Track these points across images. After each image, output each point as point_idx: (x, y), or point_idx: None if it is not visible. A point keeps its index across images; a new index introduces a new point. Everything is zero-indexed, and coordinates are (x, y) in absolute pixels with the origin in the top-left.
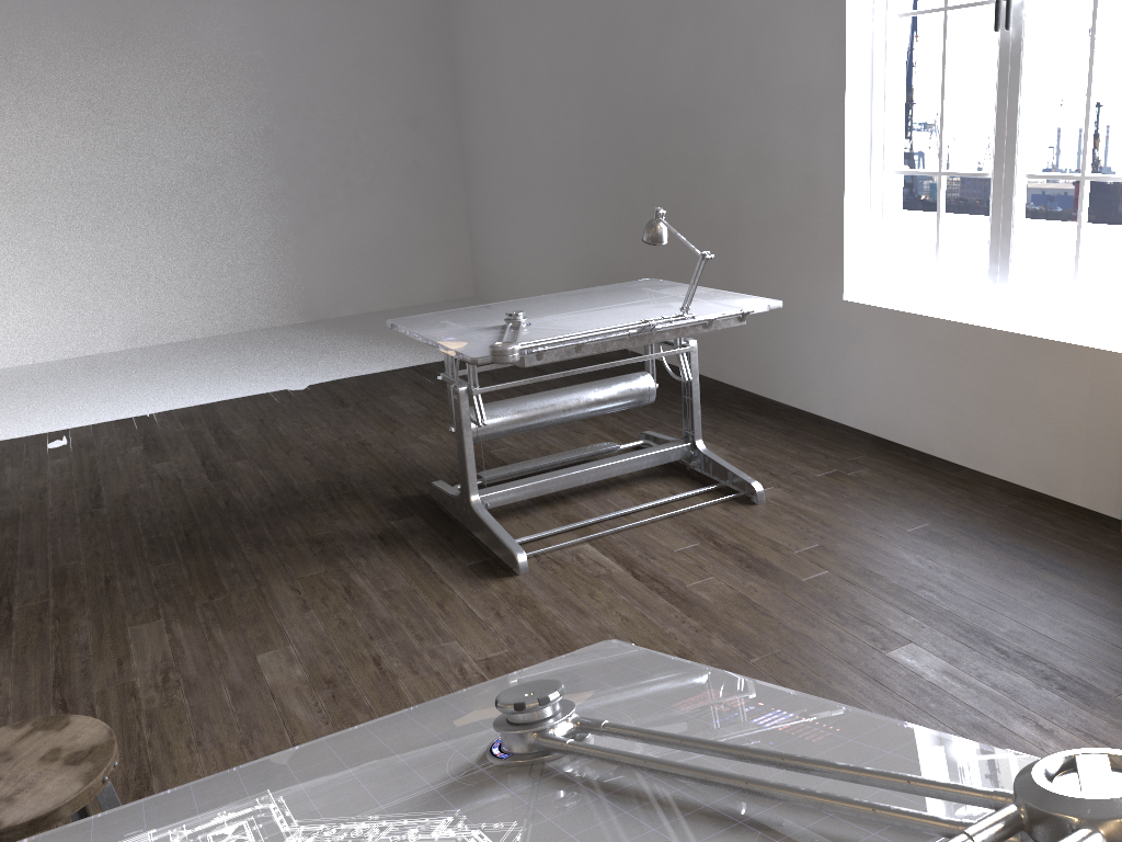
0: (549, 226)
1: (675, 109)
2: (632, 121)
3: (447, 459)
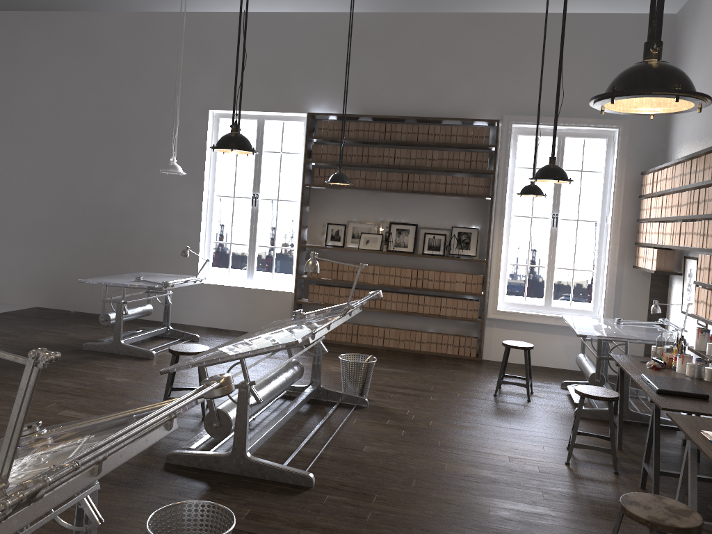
0: (14, 255)
1: (117, 211)
2: (88, 213)
3: (66, 341)
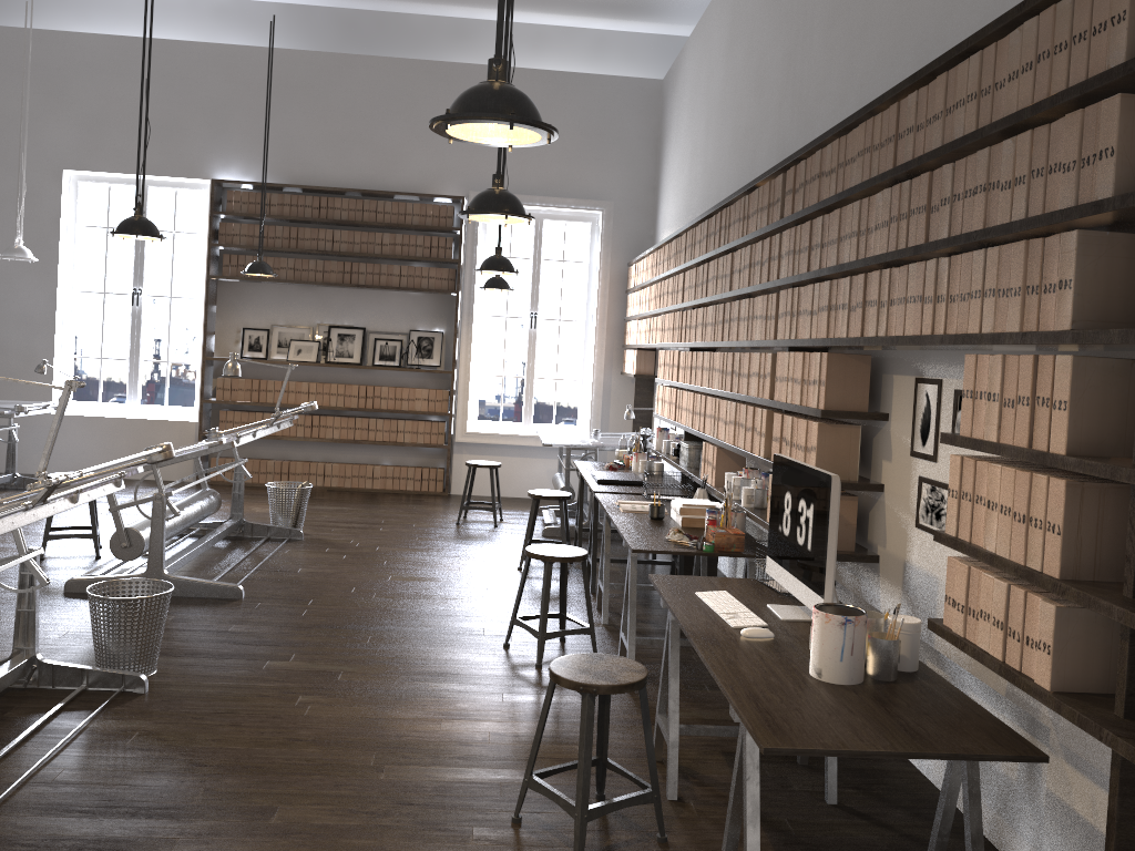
0: None
1: None
2: None
3: None
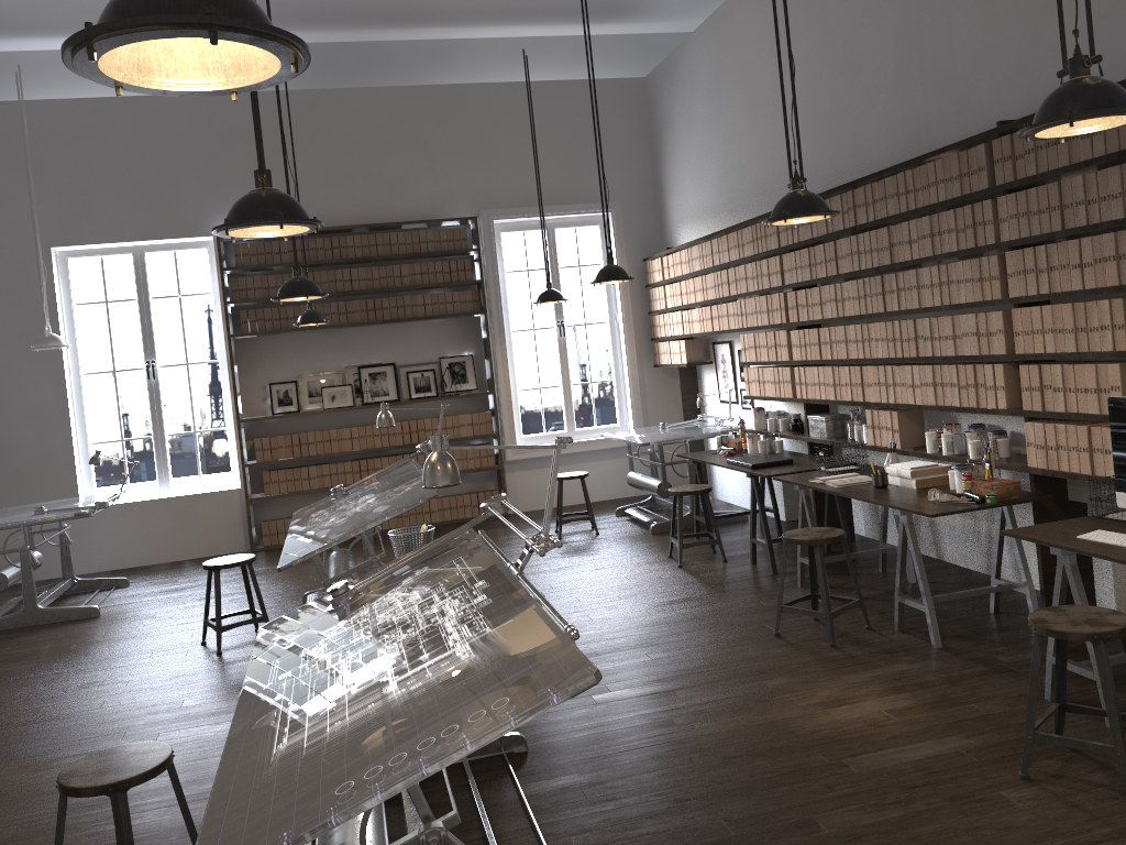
0: None
1: None
2: None
3: None
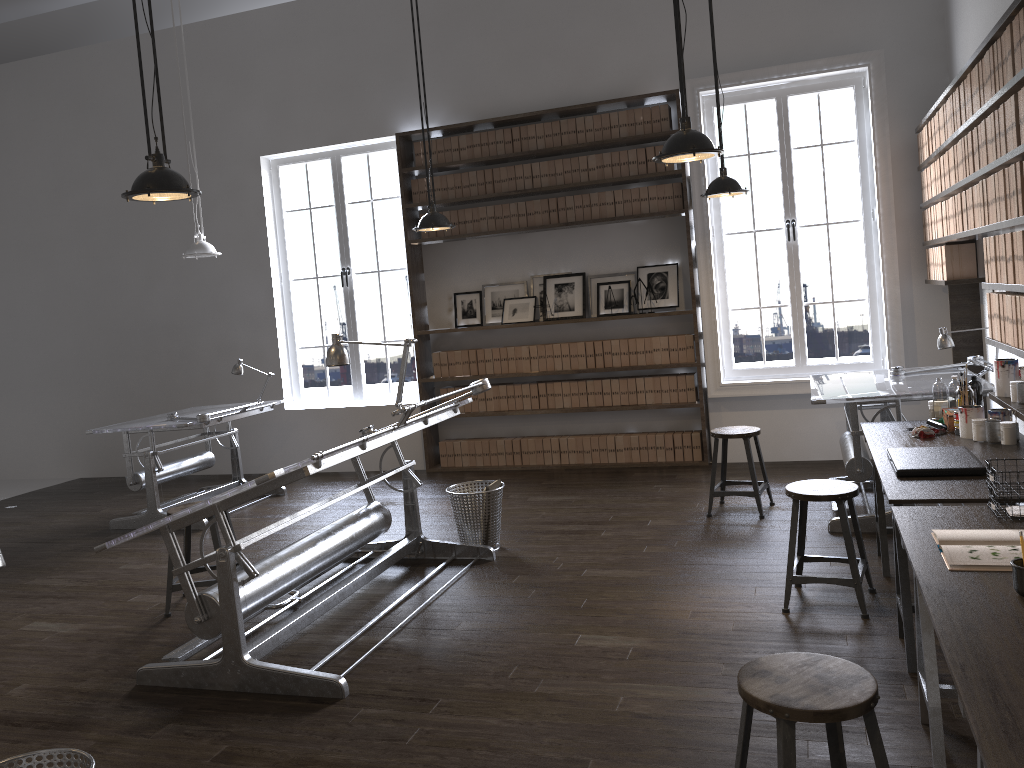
0: (39, 410)
1: (161, 326)
2: (124, 334)
3: (92, 521)
